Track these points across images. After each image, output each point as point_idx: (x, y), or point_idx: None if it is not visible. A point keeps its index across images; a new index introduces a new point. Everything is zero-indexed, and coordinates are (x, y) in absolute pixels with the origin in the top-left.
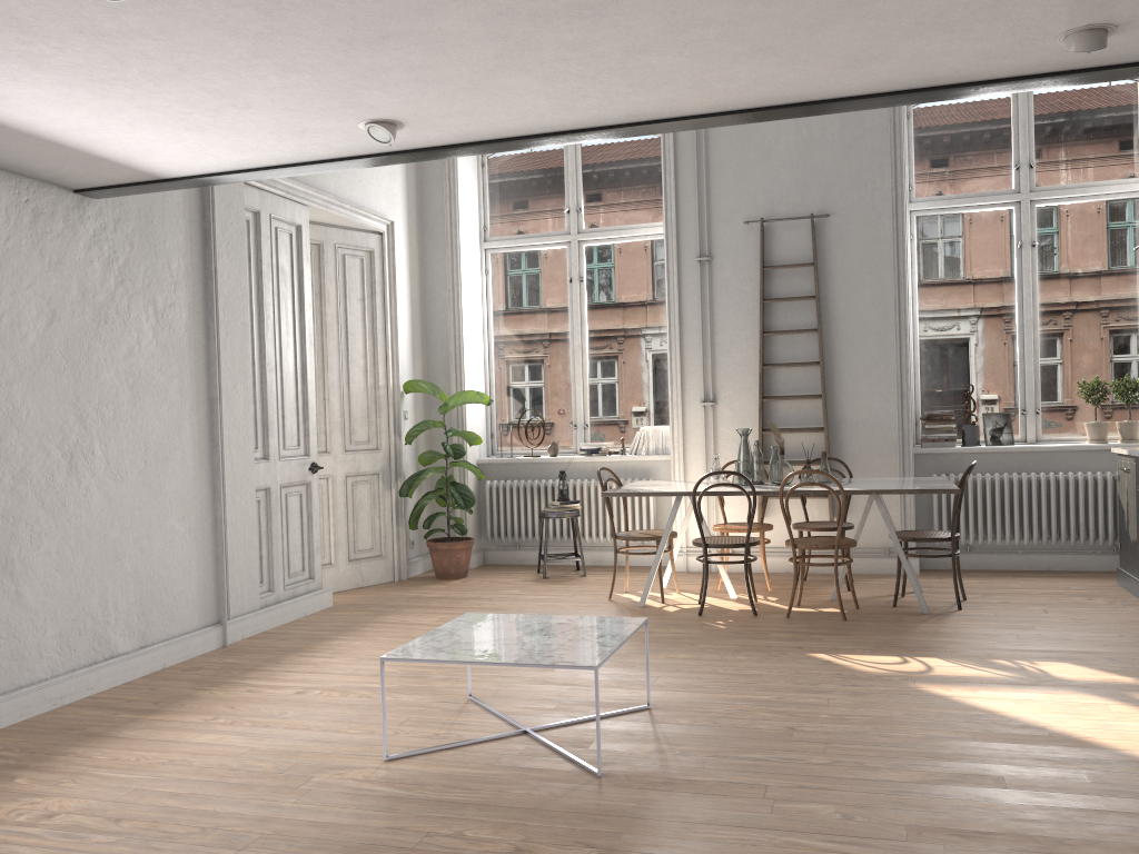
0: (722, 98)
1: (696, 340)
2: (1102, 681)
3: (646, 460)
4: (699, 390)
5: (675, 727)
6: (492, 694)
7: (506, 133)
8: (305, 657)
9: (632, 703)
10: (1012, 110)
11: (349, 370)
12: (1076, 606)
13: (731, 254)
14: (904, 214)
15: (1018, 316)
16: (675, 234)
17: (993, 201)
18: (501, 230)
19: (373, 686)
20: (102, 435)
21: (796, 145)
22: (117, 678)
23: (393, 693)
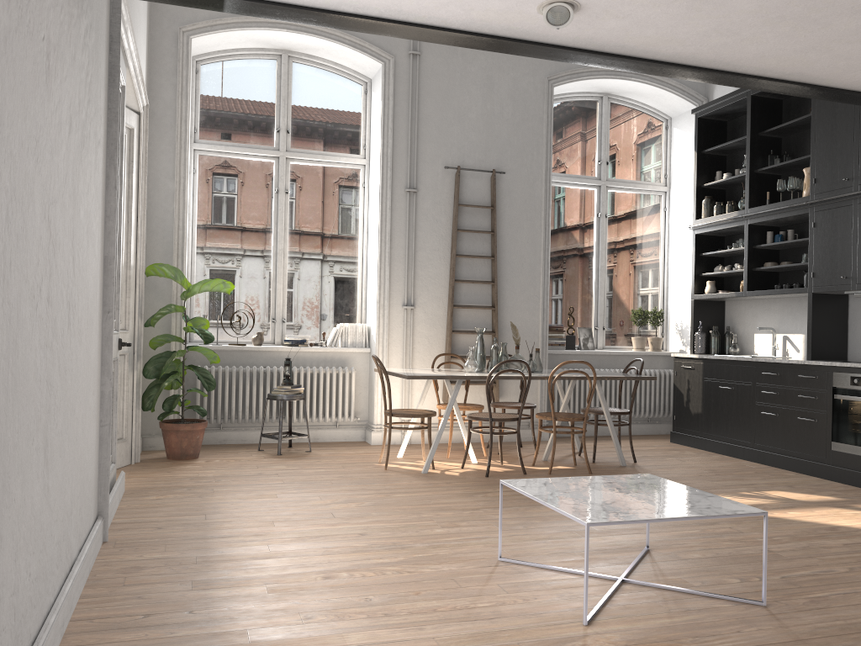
0: (784, 65)
1: (401, 255)
2: (822, 499)
3: (344, 352)
4: (401, 296)
5: (704, 561)
6: (507, 554)
7: (609, 48)
8: (236, 543)
9: (627, 547)
10: (598, 124)
11: None
12: (687, 456)
13: (431, 190)
14: (551, 181)
15: (595, 263)
16: (391, 166)
17: (586, 183)
18: (210, 135)
19: (385, 561)
20: (78, 285)
21: (483, 115)
22: (78, 592)
23: (420, 565)
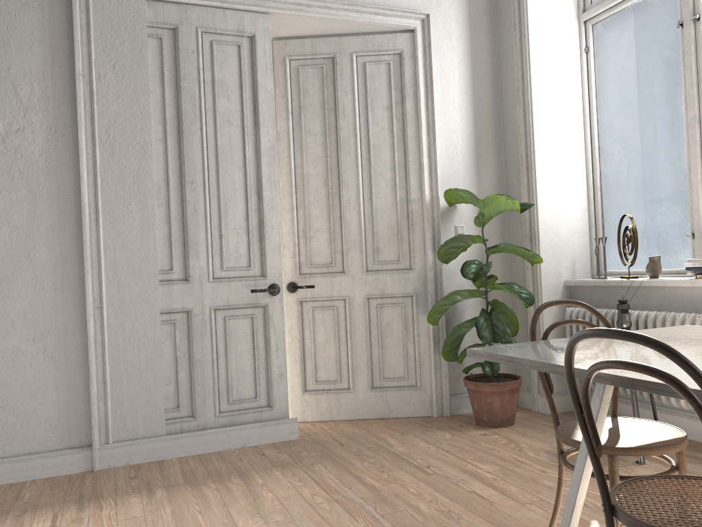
0: None
1: None
2: None
3: None
4: None
5: None
6: None
7: None
8: (50, 516)
9: None
10: None
11: (371, 185)
12: None
13: None
14: None
15: None
16: None
17: None
18: None
19: None
20: None
21: None
22: None
23: None
